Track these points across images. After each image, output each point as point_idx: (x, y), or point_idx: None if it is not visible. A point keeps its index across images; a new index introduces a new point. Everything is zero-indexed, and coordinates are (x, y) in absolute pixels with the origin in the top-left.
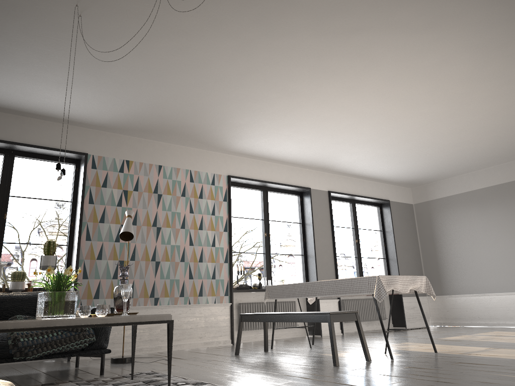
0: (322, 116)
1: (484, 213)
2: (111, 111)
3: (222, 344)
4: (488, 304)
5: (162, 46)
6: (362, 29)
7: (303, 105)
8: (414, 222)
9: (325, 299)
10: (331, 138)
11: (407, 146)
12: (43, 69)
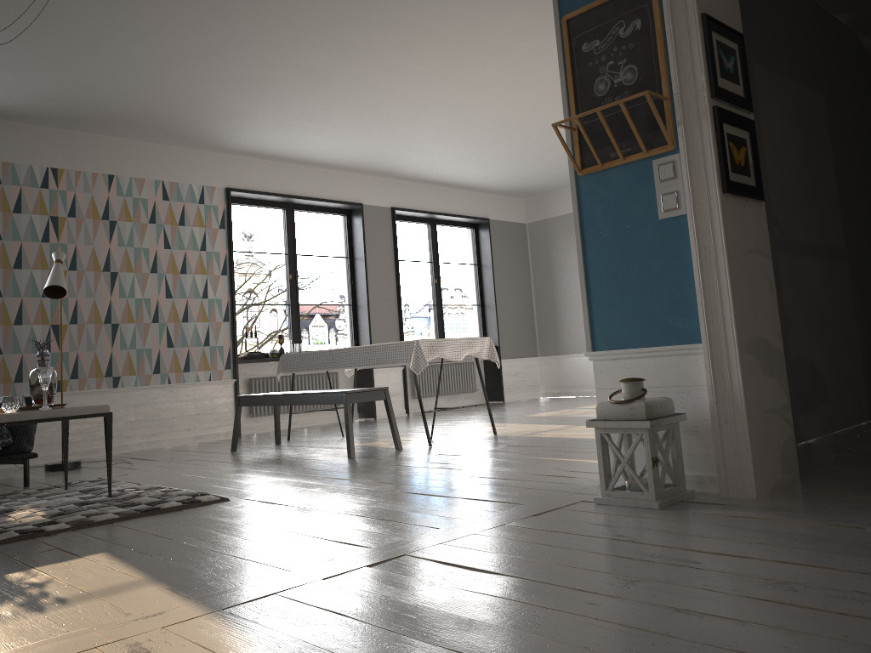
0: (362, 103)
1: None
2: (17, 93)
3: (222, 437)
4: None
5: (83, 6)
6: None
7: (327, 88)
8: (526, 251)
9: (382, 368)
10: (383, 132)
11: (501, 142)
12: None
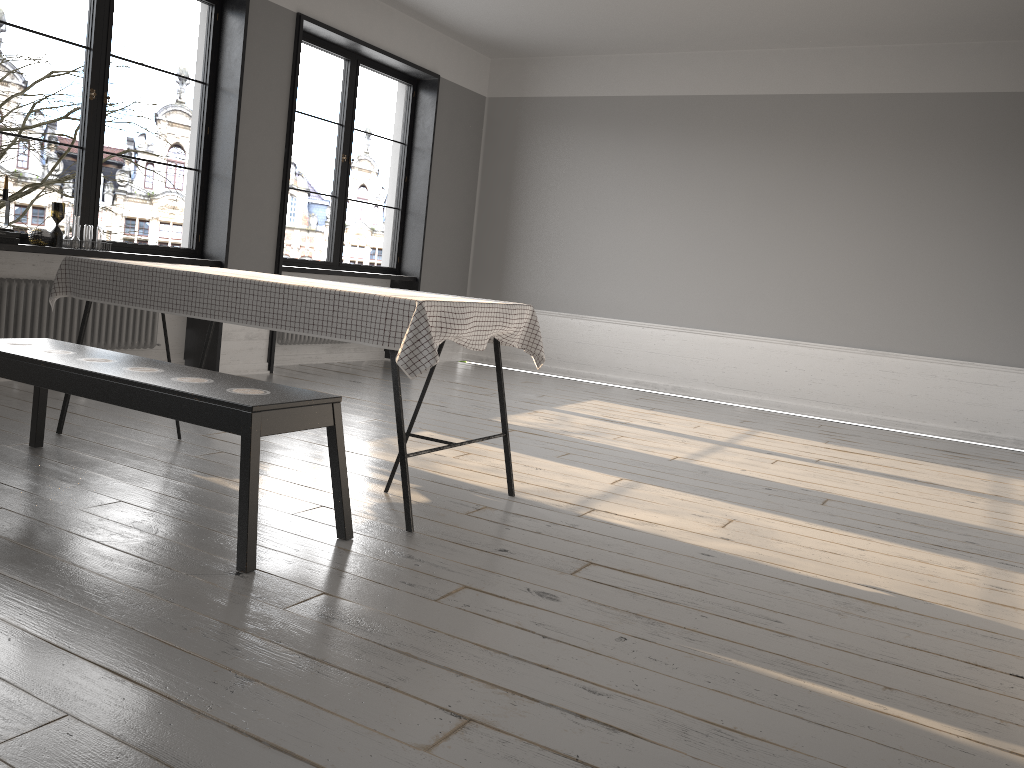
0: None
1: (631, 152)
2: None
3: None
4: (583, 337)
5: None
6: None
7: None
8: (479, 140)
9: None
10: None
11: None
12: None
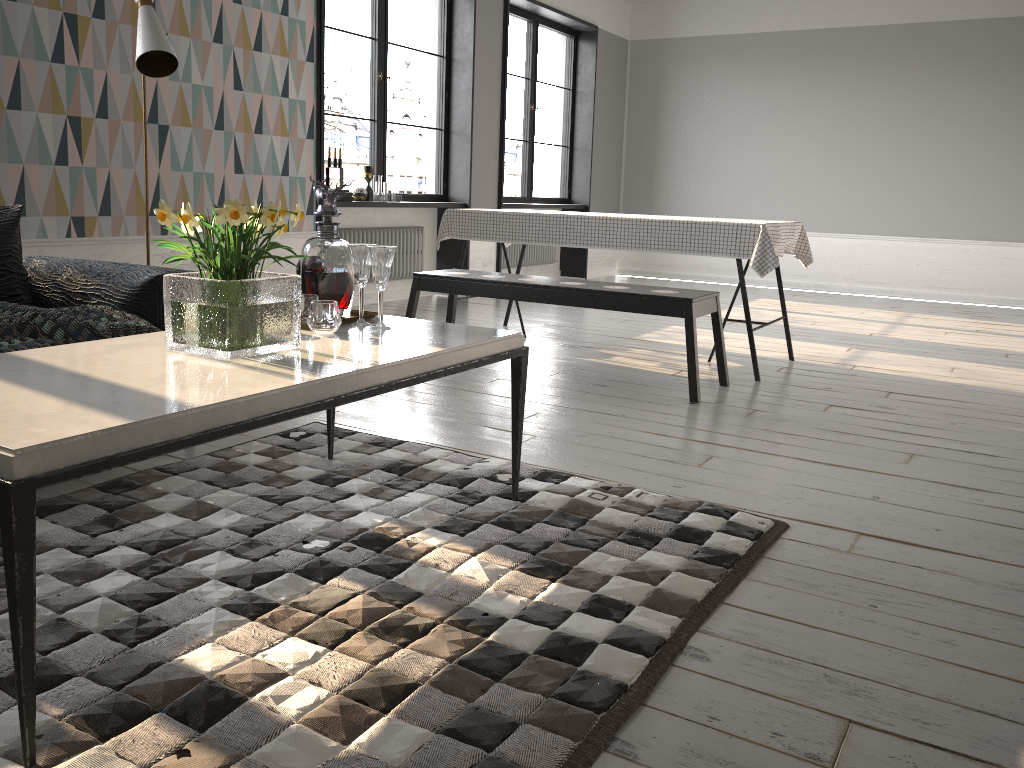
0: None
1: (767, 82)
2: None
3: None
4: None
5: None
6: None
7: None
8: (624, 80)
9: None
10: None
11: None
12: None
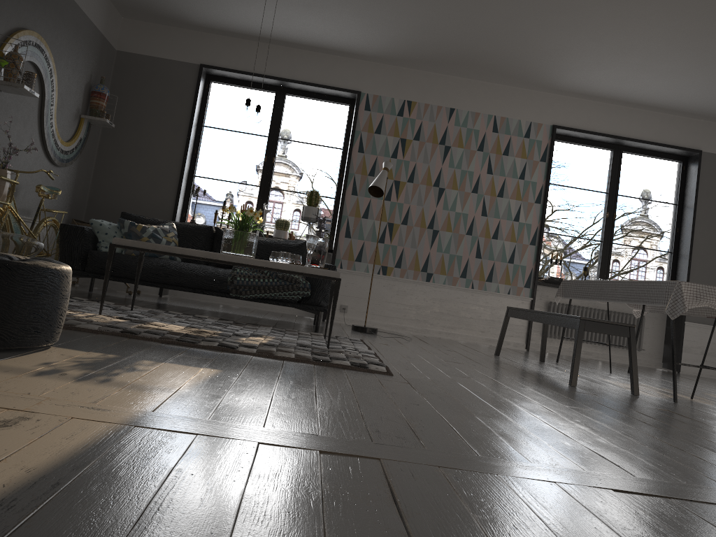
0: (684, 31)
1: None
2: (379, 37)
3: (511, 346)
4: None
5: None
6: None
7: (639, 14)
8: None
9: (696, 323)
10: None
11: None
12: None
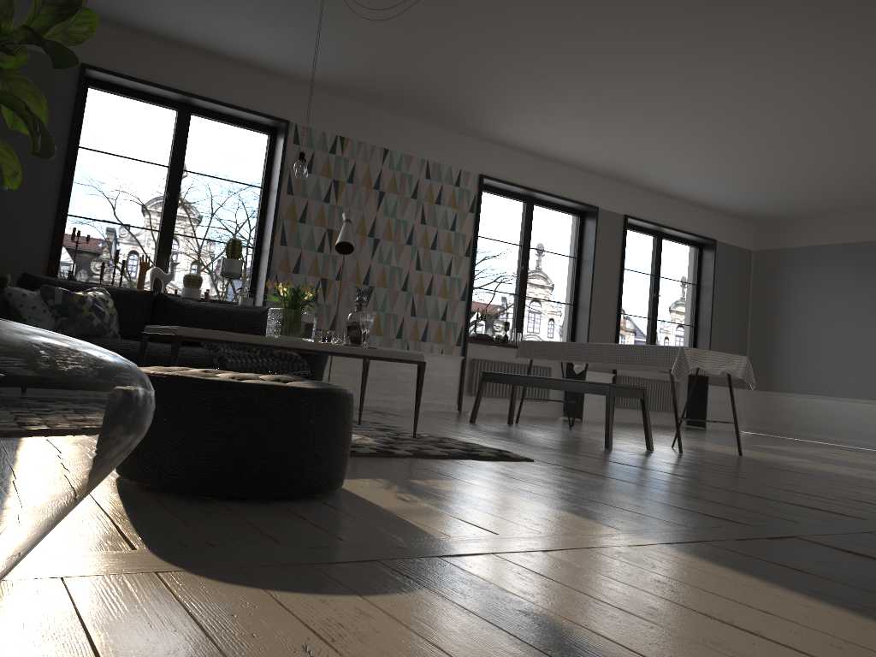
0: (639, 108)
1: (860, 280)
2: (333, 65)
3: (445, 408)
4: (834, 413)
5: None
6: (725, 1)
7: (613, 89)
8: (748, 279)
9: (594, 371)
10: (645, 139)
11: (759, 163)
12: (258, 1)
